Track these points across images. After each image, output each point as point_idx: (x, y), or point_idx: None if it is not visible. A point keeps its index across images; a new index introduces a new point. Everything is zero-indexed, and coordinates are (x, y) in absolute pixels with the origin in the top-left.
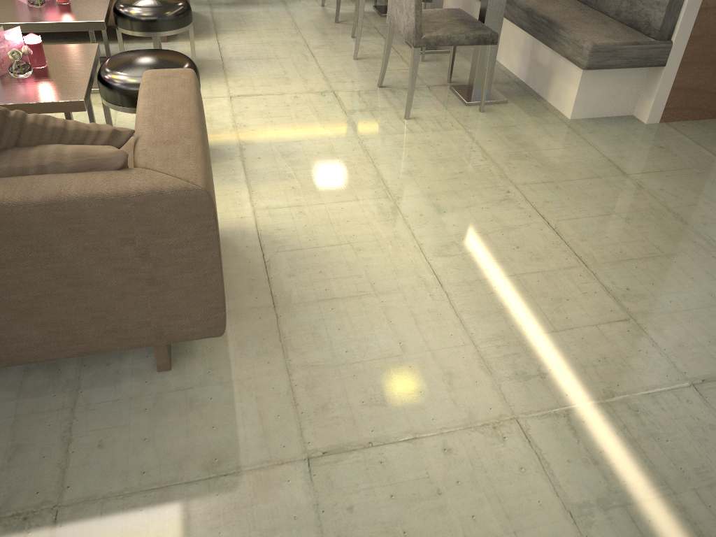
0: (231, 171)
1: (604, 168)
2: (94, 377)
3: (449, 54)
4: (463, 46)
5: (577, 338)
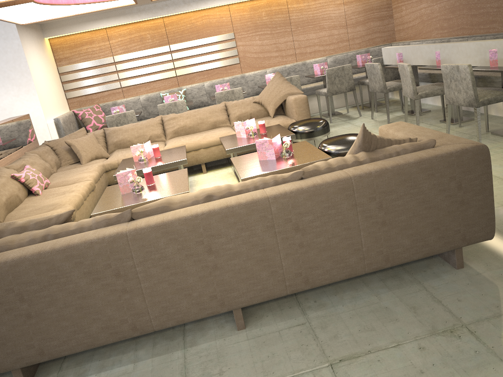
0: None
1: None
2: (423, 276)
3: (473, 121)
4: None
5: None
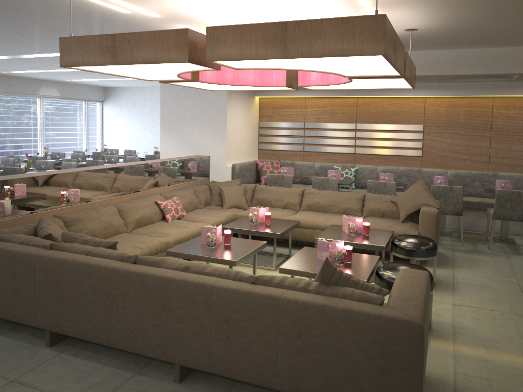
0: (444, 346)
1: None
2: None
3: None
4: None
5: None
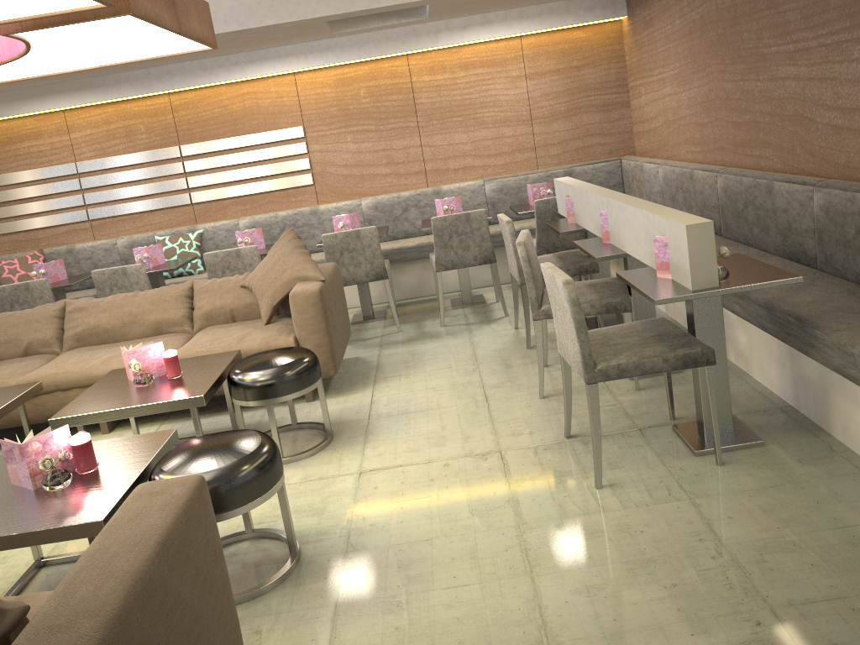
0: (318, 600)
1: None
2: None
3: (677, 375)
4: None
5: None
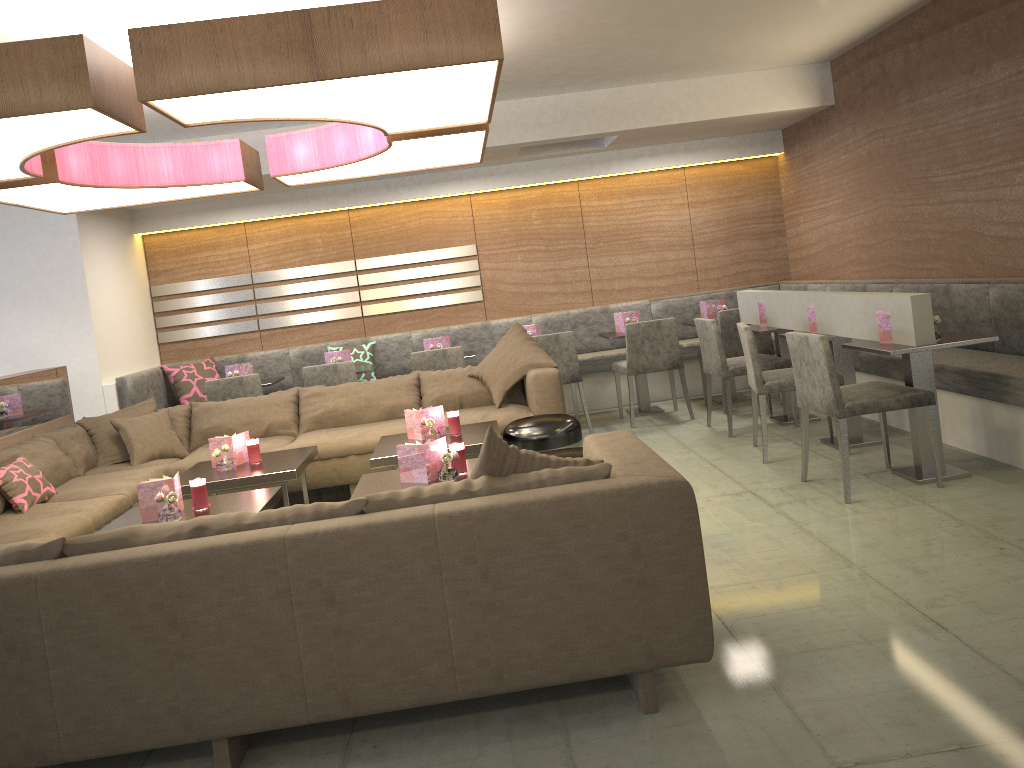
0: None
1: None
2: (580, 721)
3: (879, 445)
4: (895, 436)
5: None
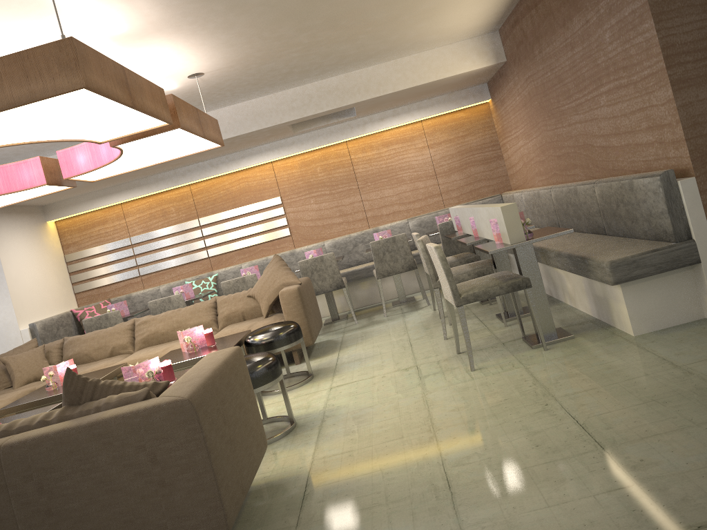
0: (307, 437)
1: (655, 366)
2: None
3: None
4: (549, 306)
5: (569, 509)
